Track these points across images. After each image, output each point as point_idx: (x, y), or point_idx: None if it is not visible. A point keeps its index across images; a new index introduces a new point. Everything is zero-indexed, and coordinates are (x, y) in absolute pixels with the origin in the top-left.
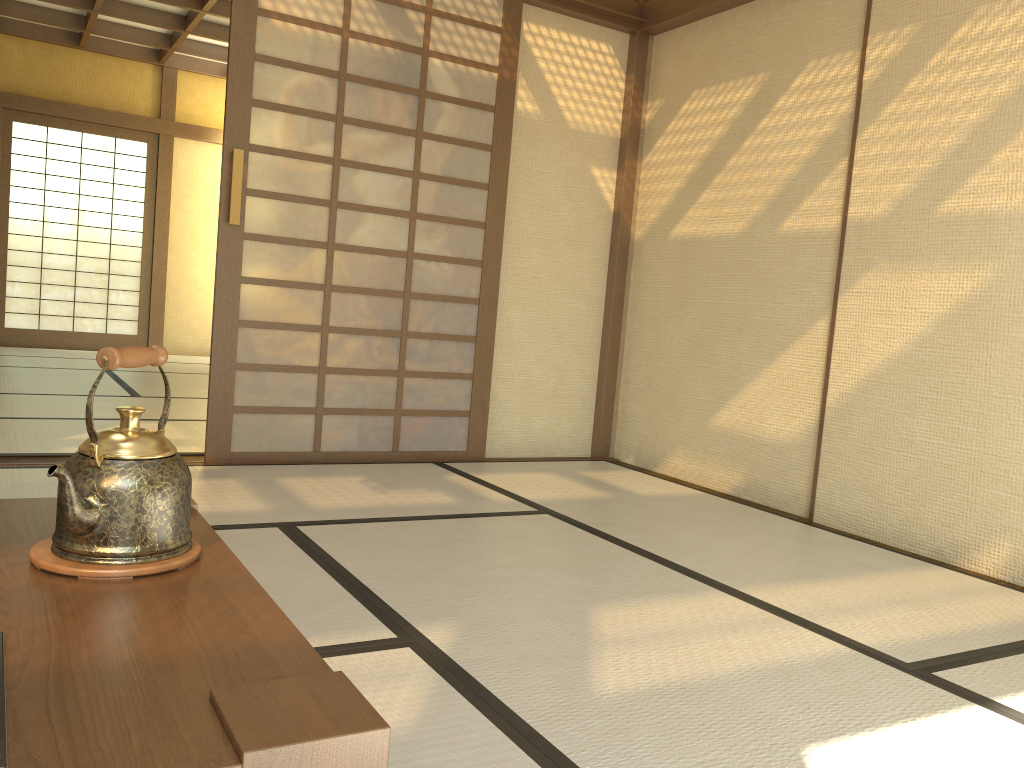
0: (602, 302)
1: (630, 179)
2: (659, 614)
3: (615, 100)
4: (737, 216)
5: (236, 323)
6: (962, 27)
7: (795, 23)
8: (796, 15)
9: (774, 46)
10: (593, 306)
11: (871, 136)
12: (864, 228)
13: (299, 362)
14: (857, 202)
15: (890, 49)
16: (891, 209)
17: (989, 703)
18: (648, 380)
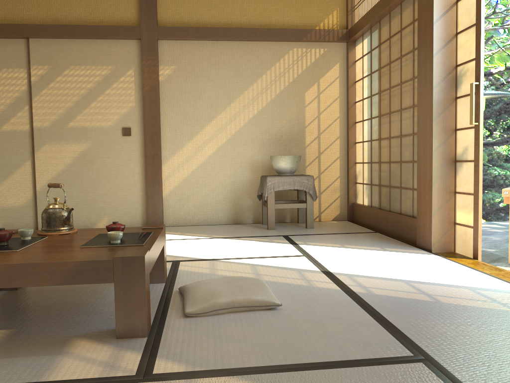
0: None
1: None
2: None
3: None
4: None
5: None
6: (66, 70)
7: None
8: None
9: None
10: None
11: (38, 99)
12: (41, 130)
13: None
14: (36, 121)
15: (40, 72)
16: (51, 124)
17: None
18: None
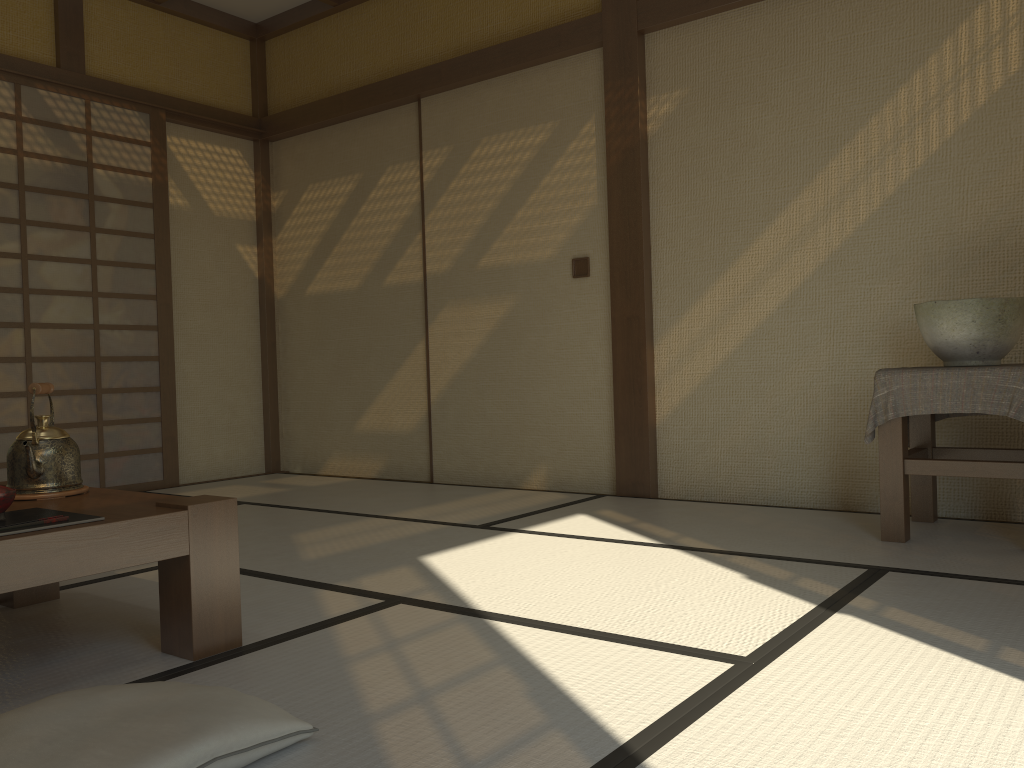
0: (259, 349)
1: (269, 252)
2: (335, 531)
3: (248, 192)
4: (354, 275)
5: None
6: (476, 150)
7: (375, 140)
8: (375, 134)
9: (363, 155)
10: (252, 353)
11: (433, 218)
12: (438, 279)
13: (10, 423)
14: (431, 262)
15: (437, 161)
16: (452, 265)
17: (515, 530)
18: (304, 405)
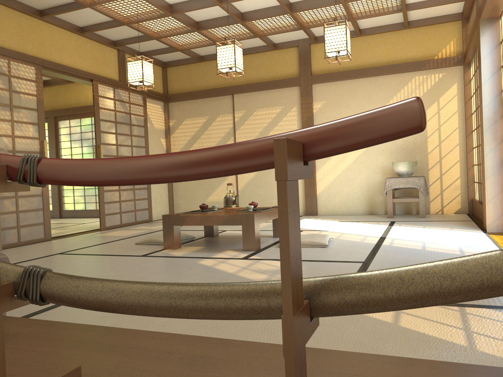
0: None
1: (169, 141)
2: None
3: (163, 120)
4: None
5: (103, 191)
6: (255, 112)
7: (214, 105)
8: (214, 104)
9: (209, 110)
10: None
11: (239, 132)
12: None
13: (115, 200)
14: None
15: (240, 114)
16: None
17: None
18: (184, 193)
